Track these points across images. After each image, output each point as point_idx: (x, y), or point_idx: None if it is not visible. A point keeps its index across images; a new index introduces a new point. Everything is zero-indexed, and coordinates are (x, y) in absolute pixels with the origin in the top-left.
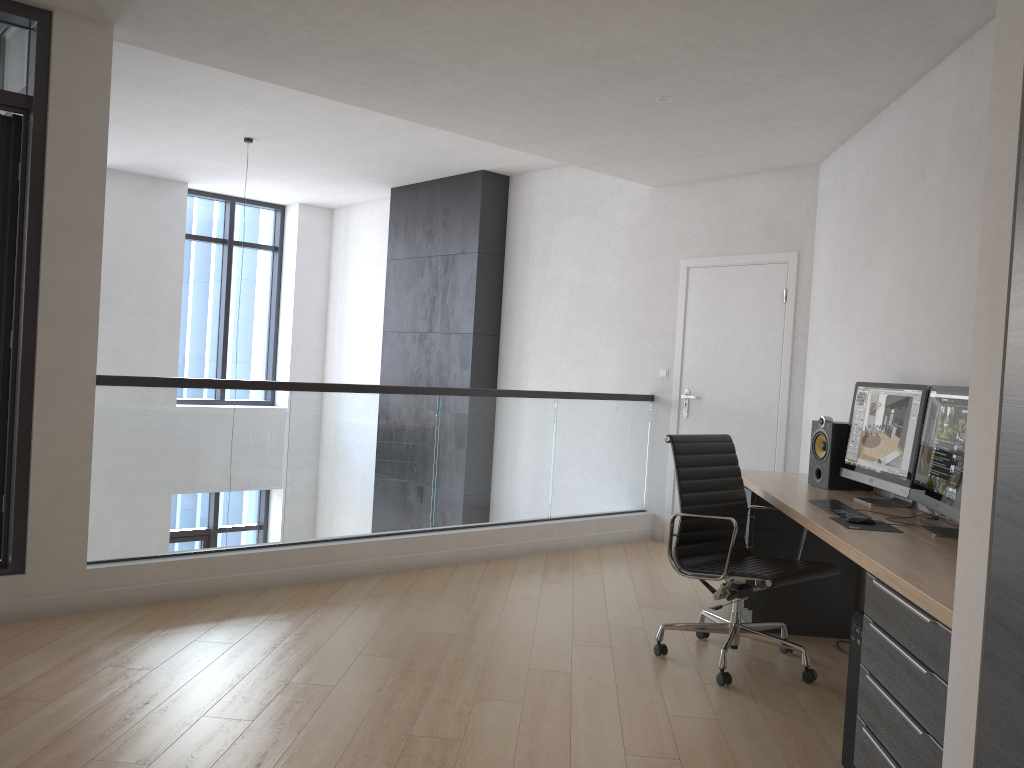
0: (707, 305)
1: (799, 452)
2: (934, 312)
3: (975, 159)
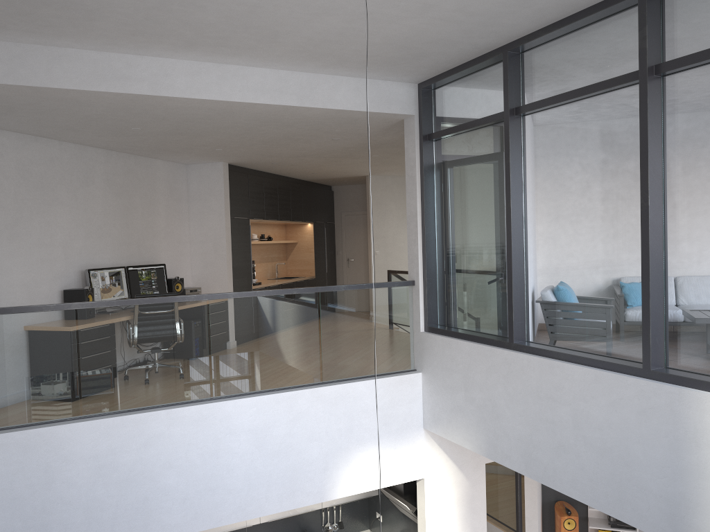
0: None
1: None
2: (104, 241)
3: (119, 194)
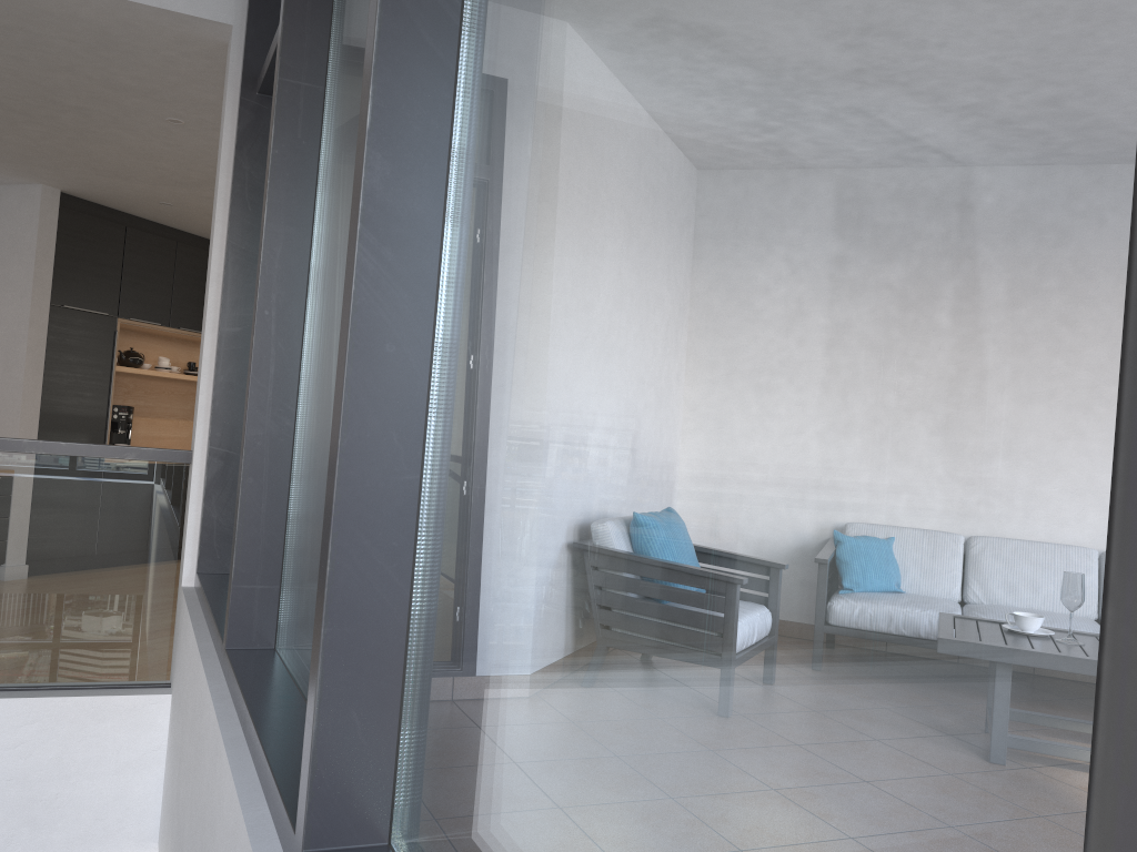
0: None
1: None
2: None
3: None
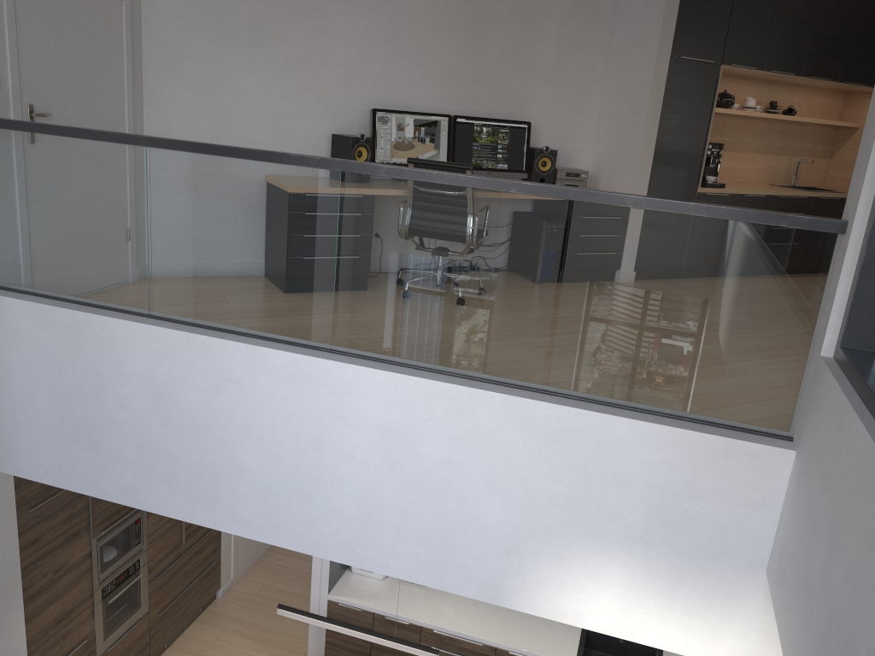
0: None
1: None
2: (423, 70)
3: None
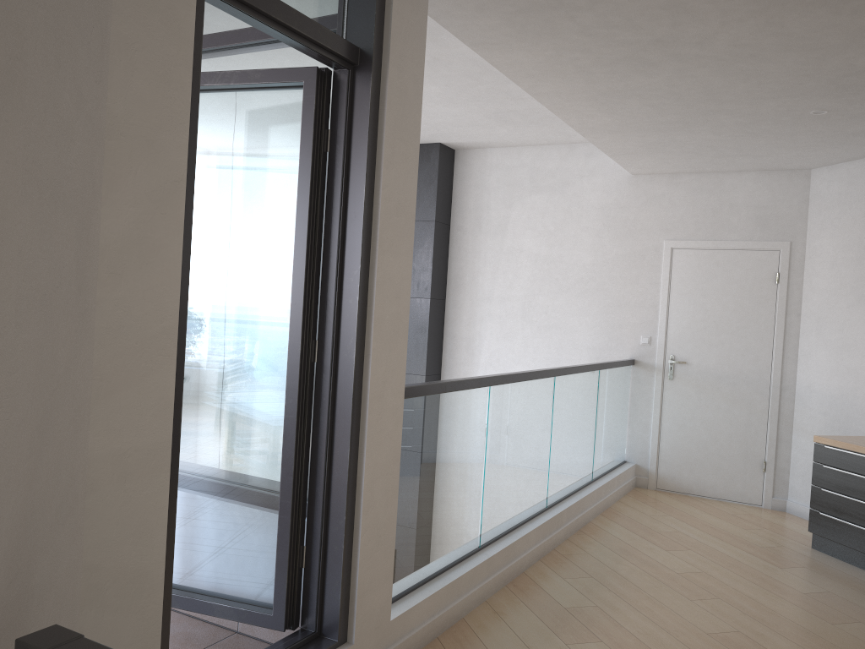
0: (693, 282)
1: (793, 410)
2: None
3: None
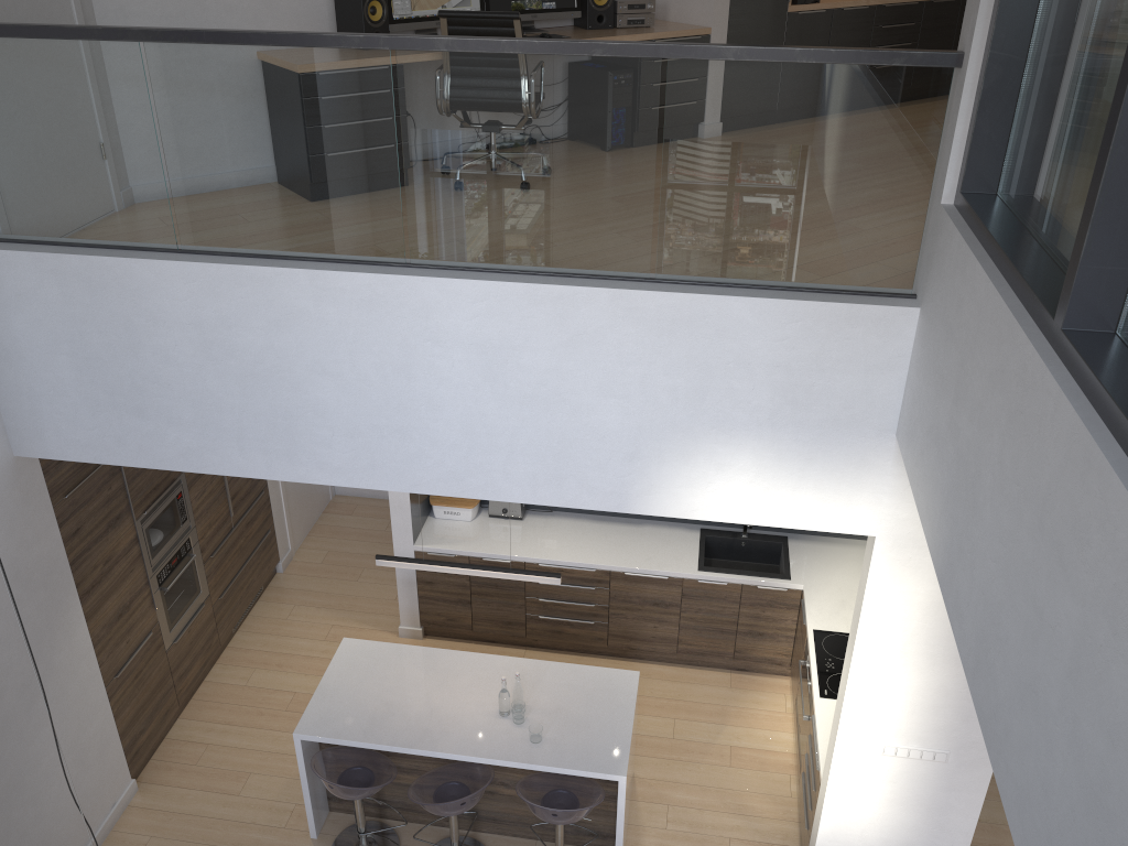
0: None
1: None
2: None
3: None
